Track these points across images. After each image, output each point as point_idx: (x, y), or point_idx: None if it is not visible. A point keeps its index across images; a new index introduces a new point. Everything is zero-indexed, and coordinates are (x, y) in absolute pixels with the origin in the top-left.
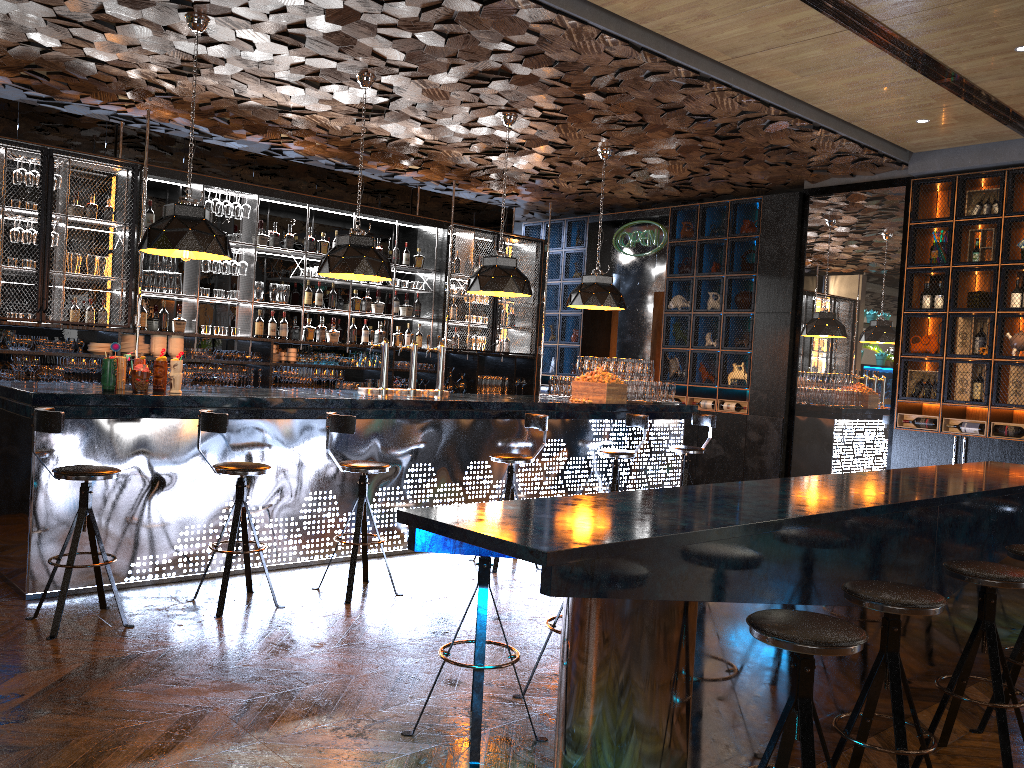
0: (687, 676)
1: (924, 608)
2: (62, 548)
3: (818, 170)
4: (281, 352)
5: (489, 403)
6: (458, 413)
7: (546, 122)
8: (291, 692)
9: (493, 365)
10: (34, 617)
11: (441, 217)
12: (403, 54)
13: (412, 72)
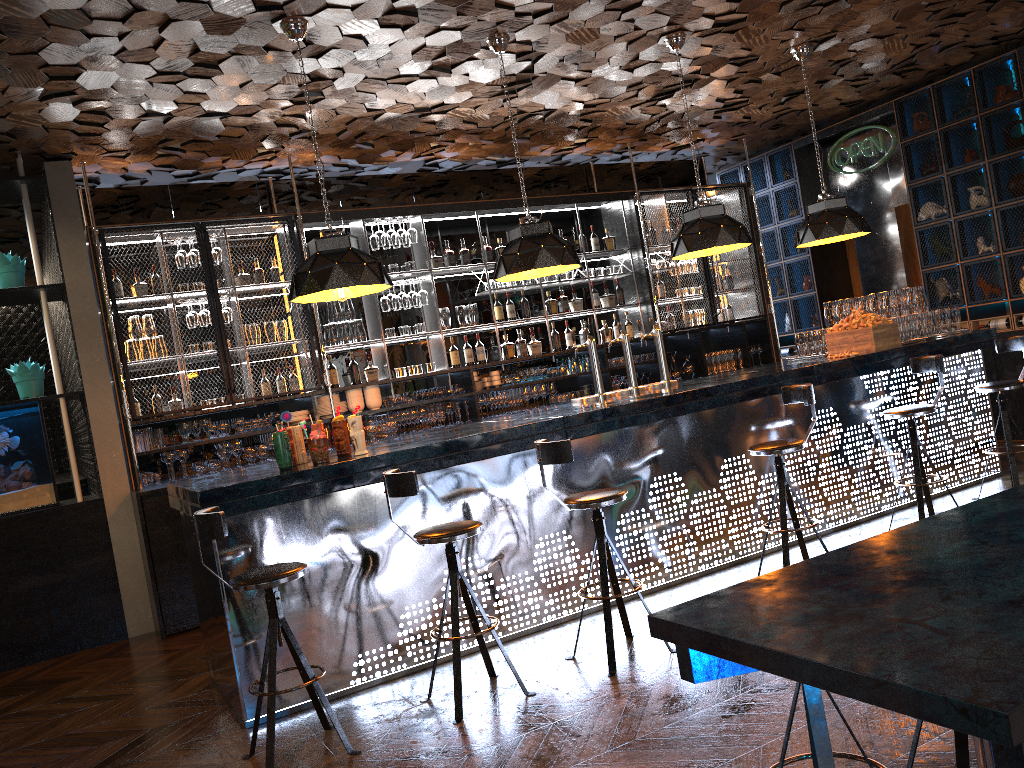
0: None
1: None
2: (262, 670)
3: None
4: (483, 378)
5: (731, 384)
6: (695, 405)
7: (721, 32)
8: None
9: (719, 338)
10: (251, 755)
11: (623, 189)
12: None
13: (548, 14)
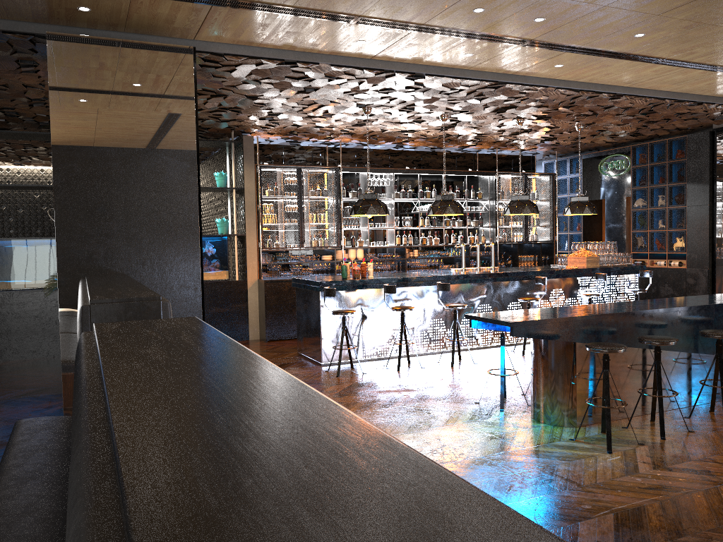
0: (574, 370)
1: (663, 342)
2: (336, 342)
3: (717, 118)
4: (410, 252)
5: (517, 272)
6: (501, 278)
7: (541, 120)
8: (431, 392)
9: (528, 249)
10: (328, 370)
11: (491, 167)
12: (460, 107)
13: (466, 112)
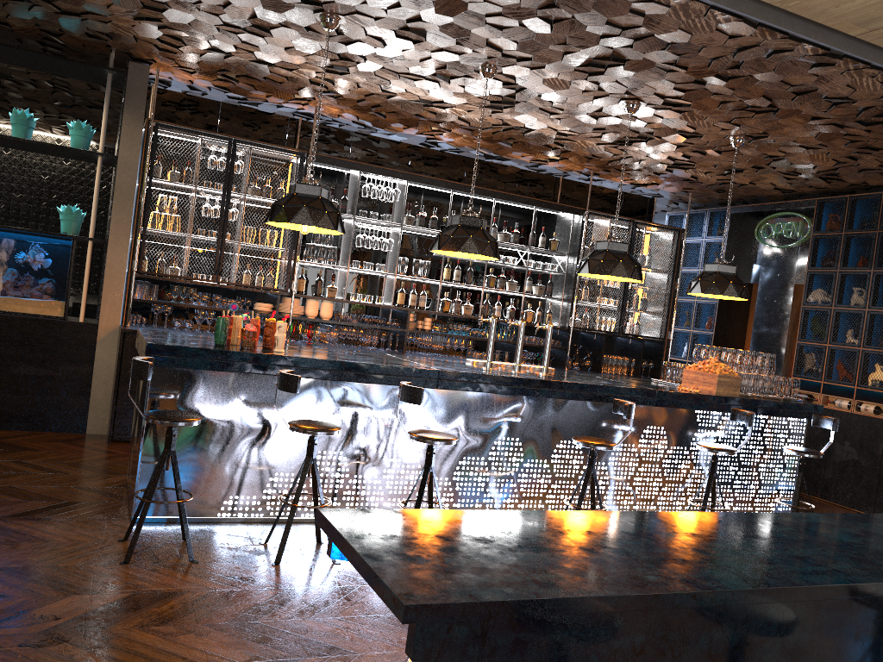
0: None
1: None
2: (149, 482)
3: None
4: (418, 321)
5: (582, 385)
6: (548, 392)
7: (671, 110)
8: (288, 661)
9: (622, 346)
10: (124, 540)
11: (581, 205)
12: (515, 43)
13: (528, 62)
